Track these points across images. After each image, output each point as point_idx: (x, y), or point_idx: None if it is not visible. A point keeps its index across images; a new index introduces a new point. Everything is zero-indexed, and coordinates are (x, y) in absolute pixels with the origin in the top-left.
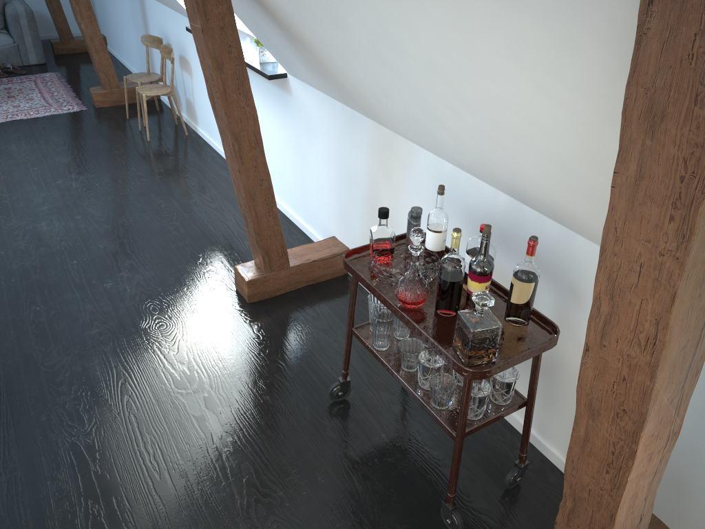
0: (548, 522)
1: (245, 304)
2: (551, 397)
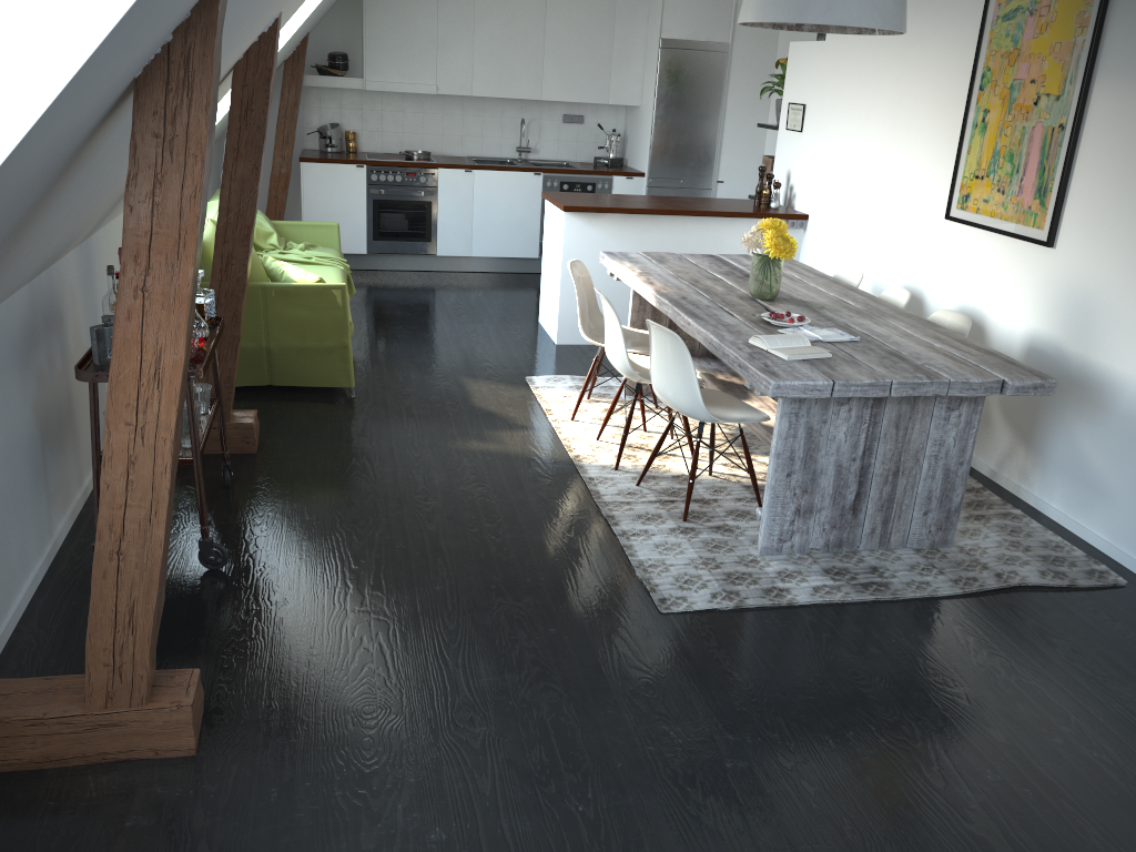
0: None
1: (208, 716)
2: (76, 436)
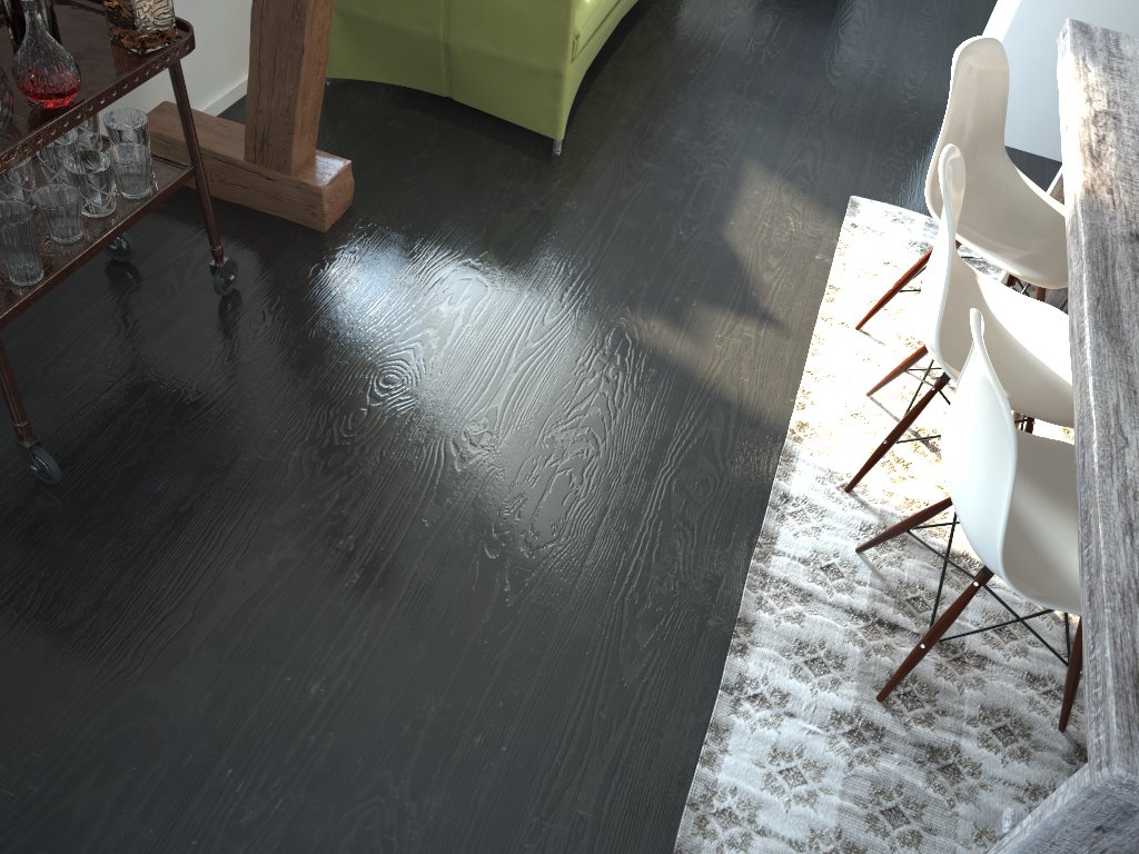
0: (162, 227)
1: None
2: None
